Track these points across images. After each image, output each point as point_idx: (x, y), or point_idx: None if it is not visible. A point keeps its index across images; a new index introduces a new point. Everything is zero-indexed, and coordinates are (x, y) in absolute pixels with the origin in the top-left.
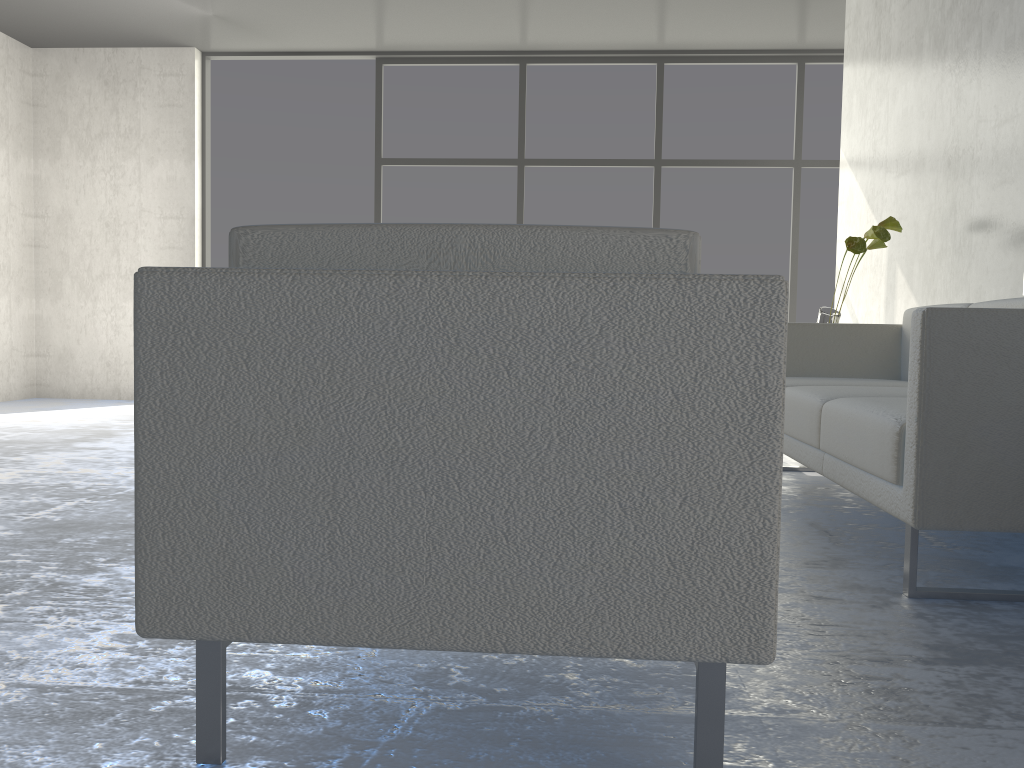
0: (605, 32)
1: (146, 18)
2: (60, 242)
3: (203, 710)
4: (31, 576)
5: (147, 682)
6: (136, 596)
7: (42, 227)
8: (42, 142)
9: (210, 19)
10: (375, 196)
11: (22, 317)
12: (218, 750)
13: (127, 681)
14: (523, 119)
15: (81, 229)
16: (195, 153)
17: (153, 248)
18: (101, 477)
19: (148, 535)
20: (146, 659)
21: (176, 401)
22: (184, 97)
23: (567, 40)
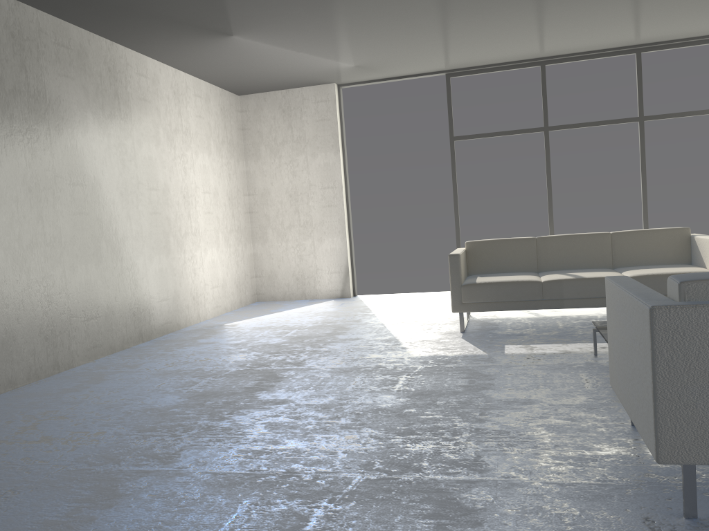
0: (603, 40)
1: (313, 72)
2: (264, 208)
3: (687, 494)
4: (457, 425)
5: (604, 480)
6: (657, 446)
7: (253, 201)
8: (249, 150)
9: (351, 68)
10: (451, 161)
11: (247, 255)
12: (695, 512)
13: (593, 480)
14: (545, 101)
15: (275, 200)
16: (339, 147)
17: (318, 207)
18: (390, 360)
19: (662, 420)
20: (585, 468)
21: (674, 363)
22: (330, 114)
23: (575, 48)
